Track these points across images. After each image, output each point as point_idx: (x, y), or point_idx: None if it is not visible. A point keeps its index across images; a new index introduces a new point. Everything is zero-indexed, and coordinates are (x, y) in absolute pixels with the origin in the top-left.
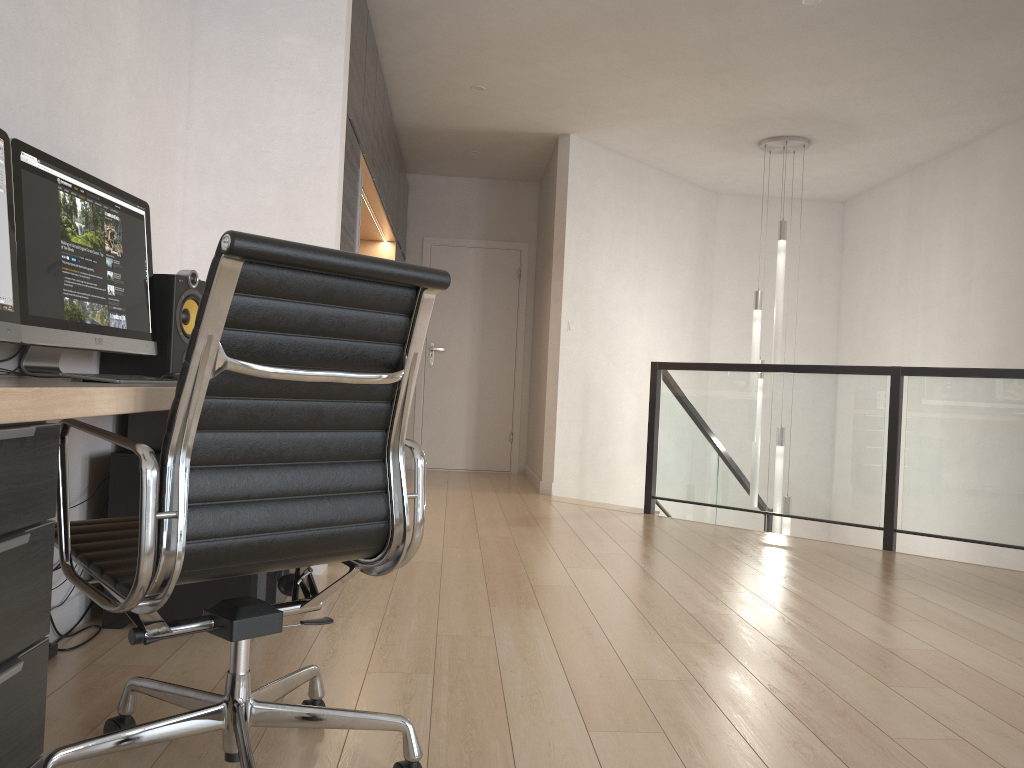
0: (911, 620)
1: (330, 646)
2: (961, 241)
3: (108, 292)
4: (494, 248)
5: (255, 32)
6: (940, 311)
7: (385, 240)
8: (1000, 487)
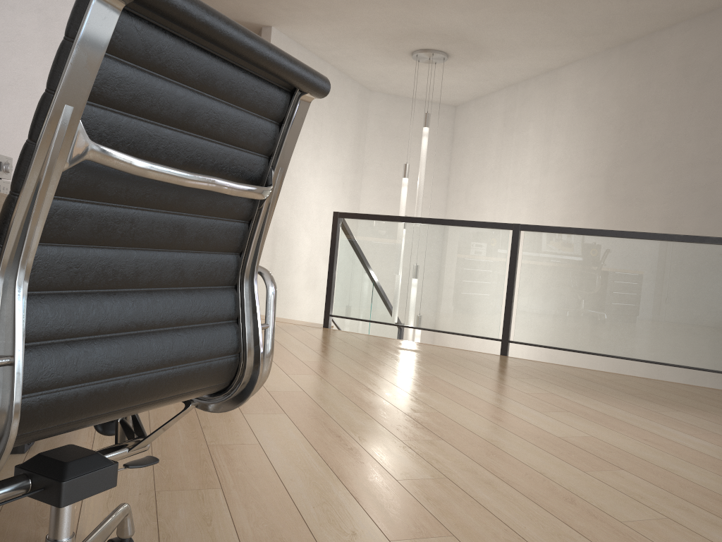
0: (557, 411)
1: None
2: (542, 140)
3: None
4: None
5: None
6: (524, 188)
7: None
8: (582, 311)
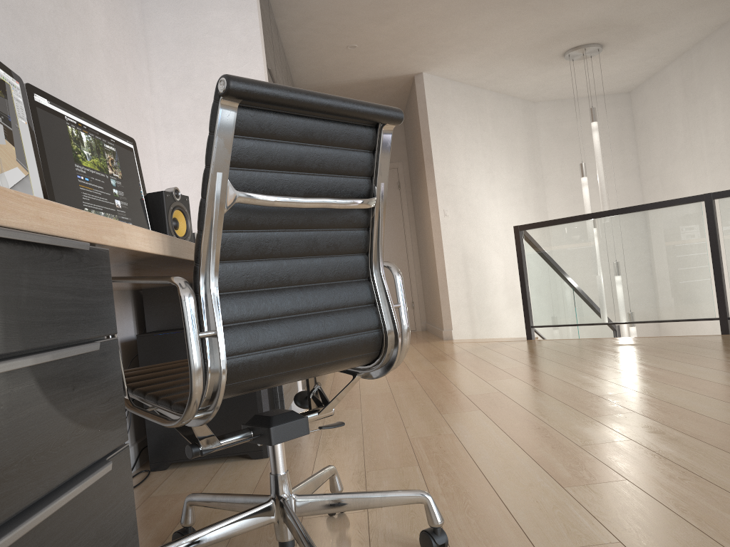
0: None
1: (329, 458)
2: None
3: (116, 205)
4: None
5: (190, 13)
6: (722, 155)
7: None
8: None
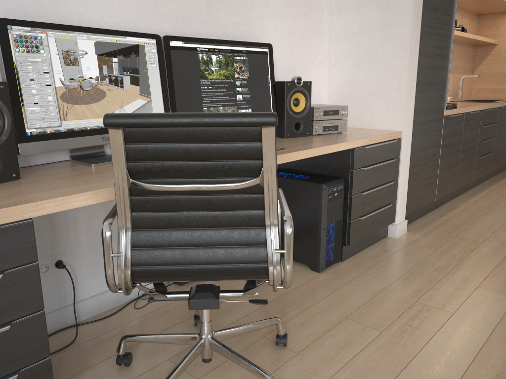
0: None
1: (346, 293)
2: None
3: (237, 99)
4: None
5: None
6: None
7: None
8: None
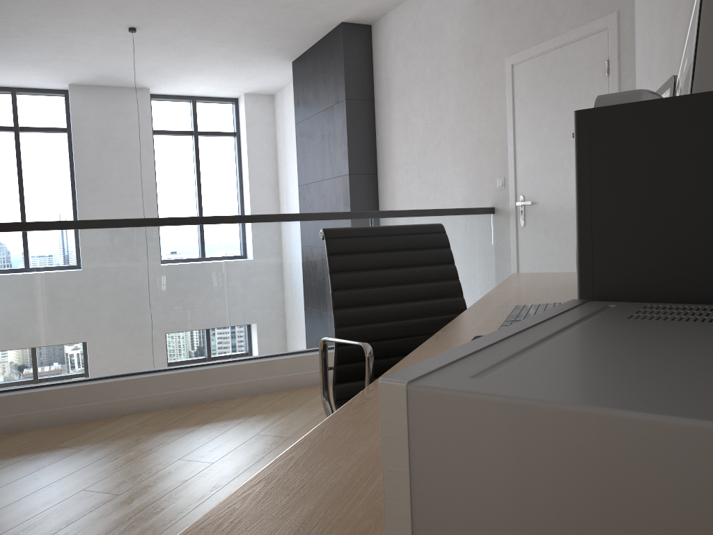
0: None
1: None
2: None
3: None
4: None
5: None
6: None
7: None
8: None
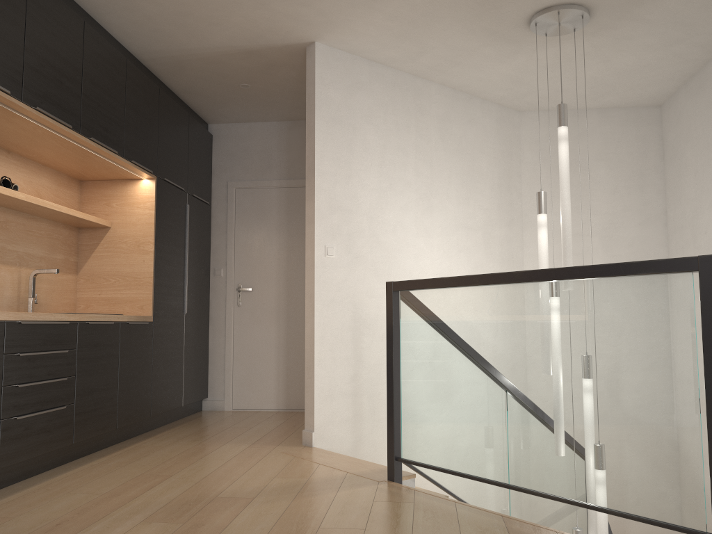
0: None
1: None
2: None
3: None
4: (296, 186)
5: None
6: None
7: (142, 177)
8: None
